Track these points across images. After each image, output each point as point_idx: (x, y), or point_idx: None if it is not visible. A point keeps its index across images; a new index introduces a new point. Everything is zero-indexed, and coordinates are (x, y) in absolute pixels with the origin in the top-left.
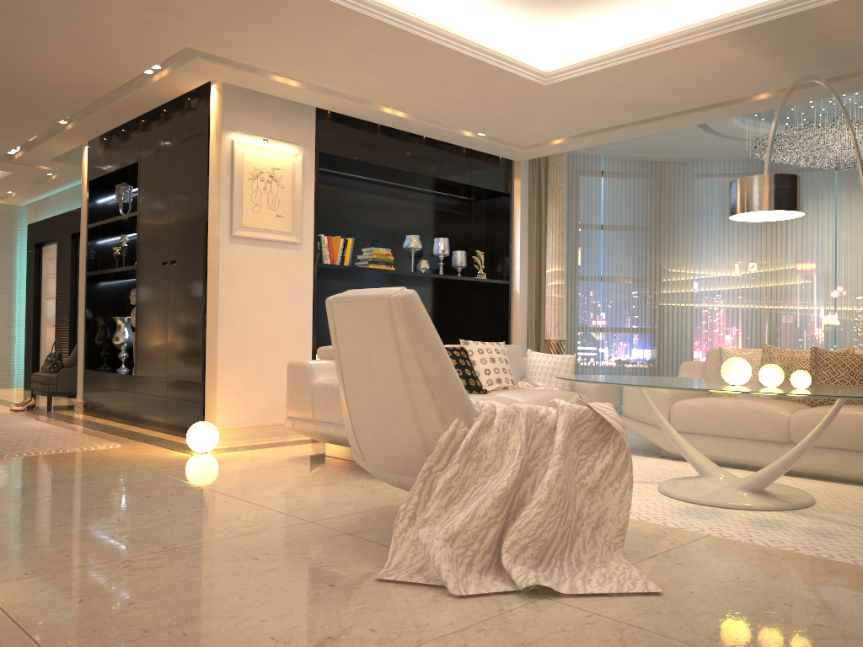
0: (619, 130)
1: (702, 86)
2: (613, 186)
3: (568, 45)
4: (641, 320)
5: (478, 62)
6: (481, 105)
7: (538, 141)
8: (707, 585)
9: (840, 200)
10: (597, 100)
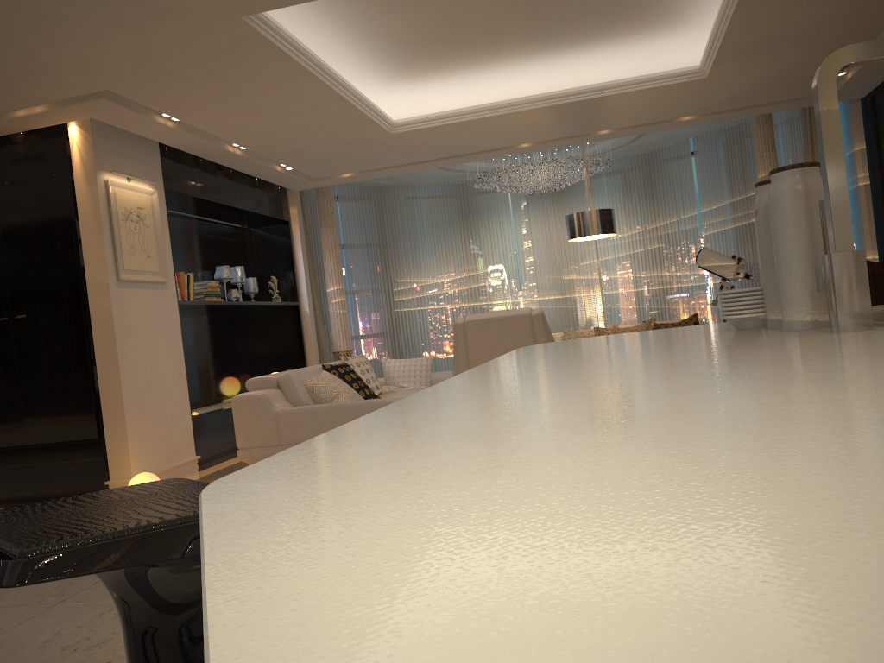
0: (406, 166)
1: (497, 137)
2: (347, 210)
3: (395, 98)
4: (383, 326)
5: (361, 115)
6: (322, 146)
7: (333, 175)
8: None
9: (515, 217)
10: (416, 145)
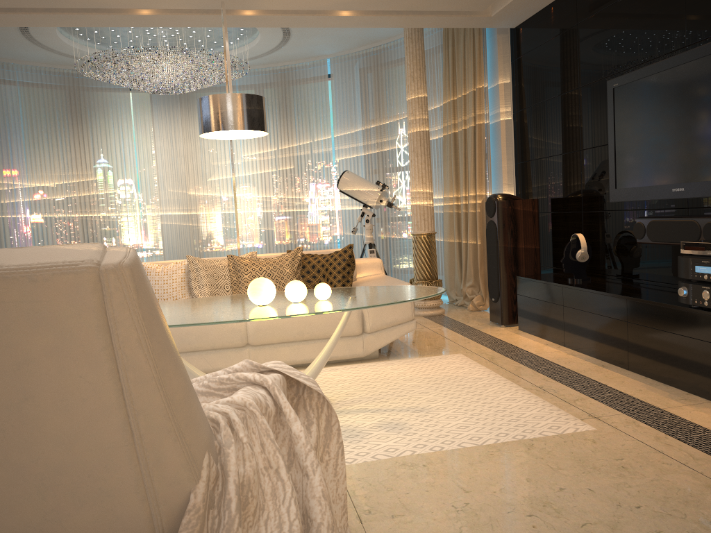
0: None
1: None
2: None
3: None
4: None
5: None
6: None
7: None
8: (459, 529)
9: (137, 120)
10: None
